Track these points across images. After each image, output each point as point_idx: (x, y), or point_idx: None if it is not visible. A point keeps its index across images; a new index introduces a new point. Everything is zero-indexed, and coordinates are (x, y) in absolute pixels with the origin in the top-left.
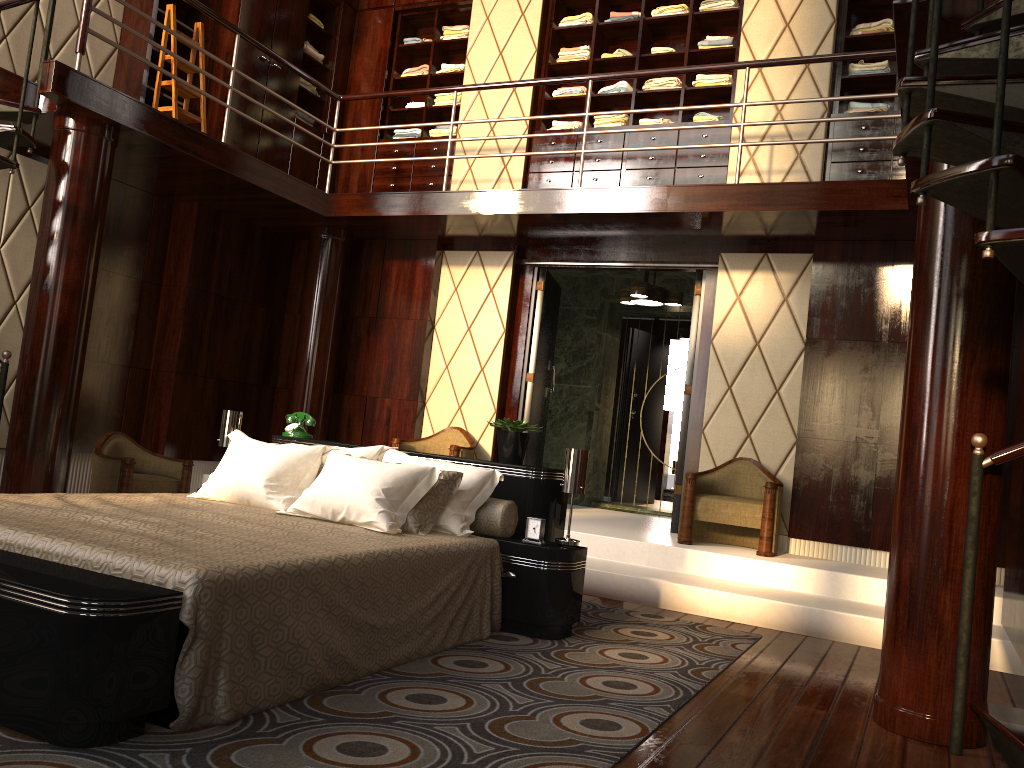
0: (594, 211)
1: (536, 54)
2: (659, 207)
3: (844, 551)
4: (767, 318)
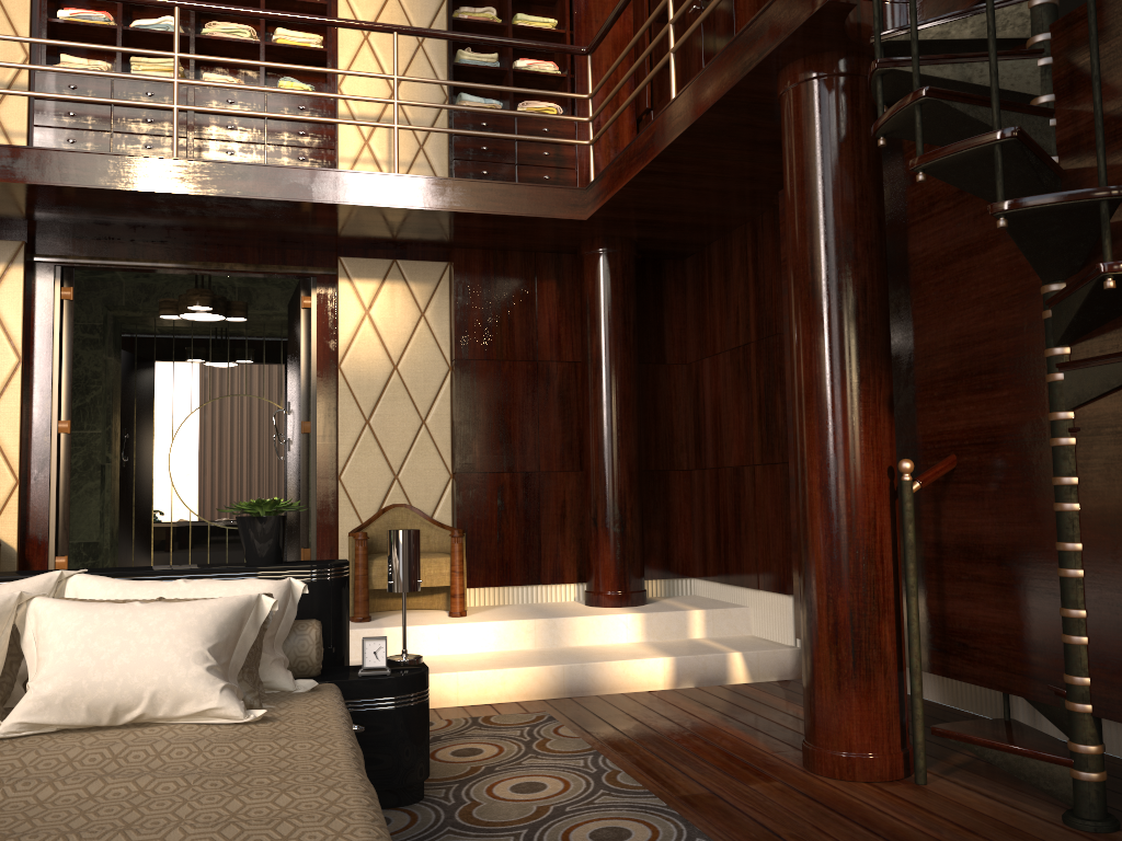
0: (207, 193)
1: None
2: (302, 195)
3: (516, 592)
4: (404, 337)
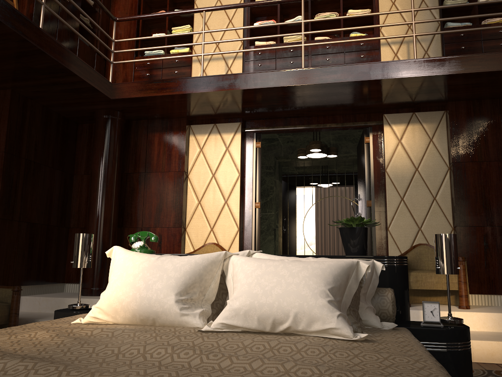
0: (318, 82)
1: None
2: (365, 77)
3: (499, 299)
4: (421, 152)
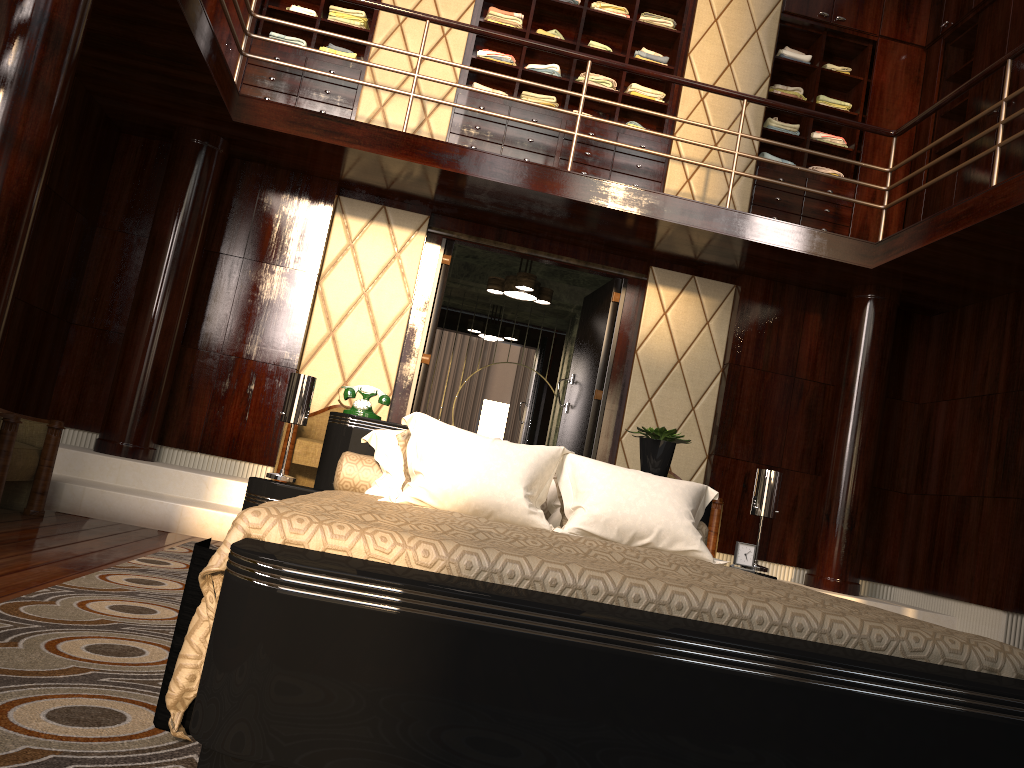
0: (588, 201)
1: (474, 5)
2: (656, 214)
3: None
4: (690, 338)
